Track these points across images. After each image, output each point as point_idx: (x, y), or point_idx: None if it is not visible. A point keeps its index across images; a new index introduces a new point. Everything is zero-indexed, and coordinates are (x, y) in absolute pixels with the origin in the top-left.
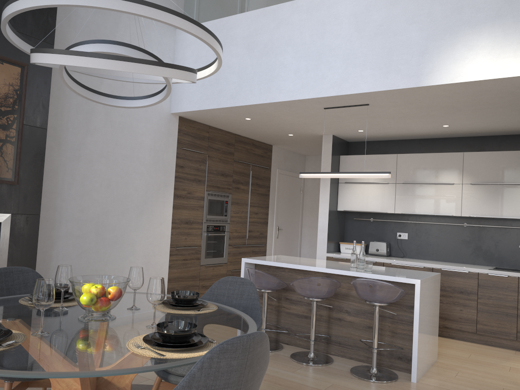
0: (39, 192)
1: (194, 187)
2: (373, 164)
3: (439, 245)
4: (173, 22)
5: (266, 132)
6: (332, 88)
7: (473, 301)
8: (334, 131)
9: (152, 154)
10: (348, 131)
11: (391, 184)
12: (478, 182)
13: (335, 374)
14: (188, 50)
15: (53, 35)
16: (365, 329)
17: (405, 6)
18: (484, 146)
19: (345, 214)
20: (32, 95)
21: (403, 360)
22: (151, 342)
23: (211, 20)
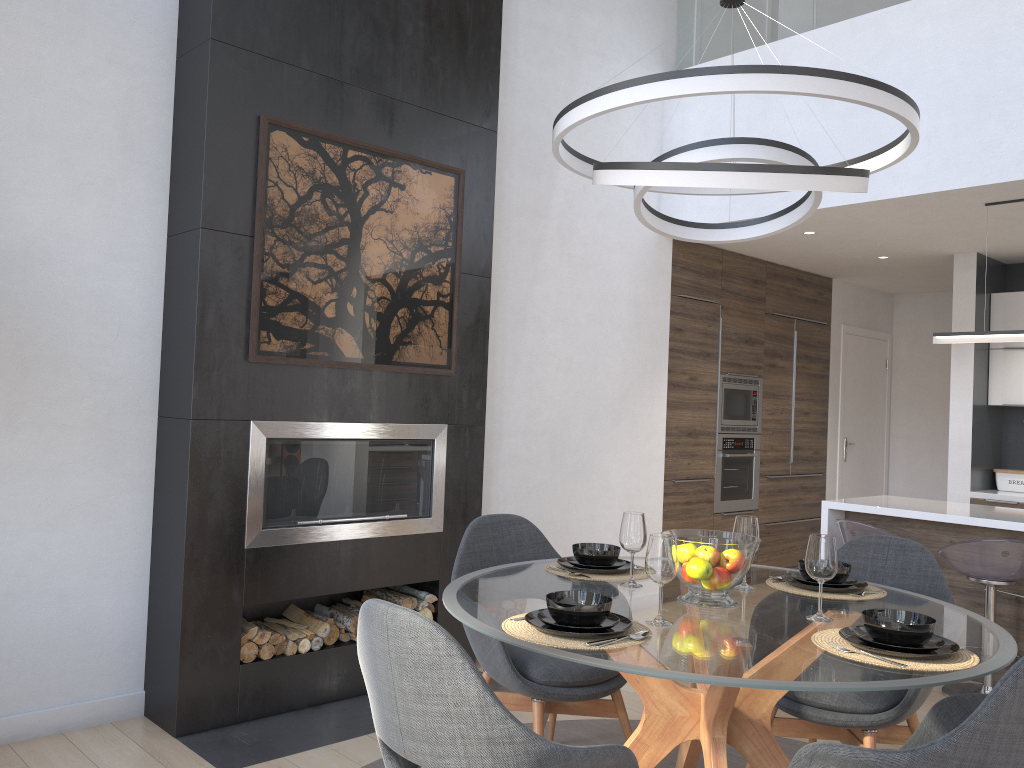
0: (483, 386)
1: (700, 366)
2: None
3: None
4: (873, 100)
5: (832, 255)
6: (1015, 164)
7: None
8: (984, 246)
9: (632, 310)
10: (1016, 244)
11: None
12: None
13: None
14: (692, 112)
15: (495, 115)
16: None
17: None
18: None
19: (1002, 411)
20: (470, 221)
21: None
22: (855, 642)
23: (735, 50)
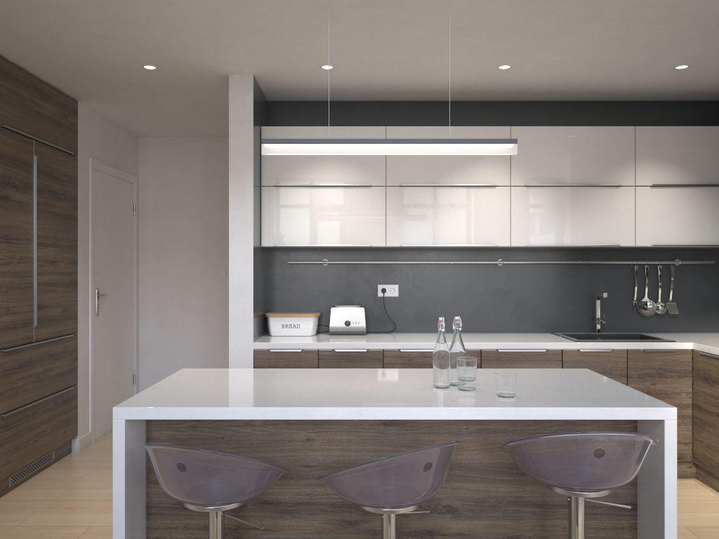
0: None
1: None
2: None
3: (457, 303)
4: None
5: (88, 51)
6: None
7: None
8: (267, 65)
9: None
10: (298, 67)
11: (376, 188)
12: (537, 183)
13: None
14: None
15: None
16: None
17: None
18: (526, 120)
19: (268, 253)
20: None
21: None
22: None
23: None
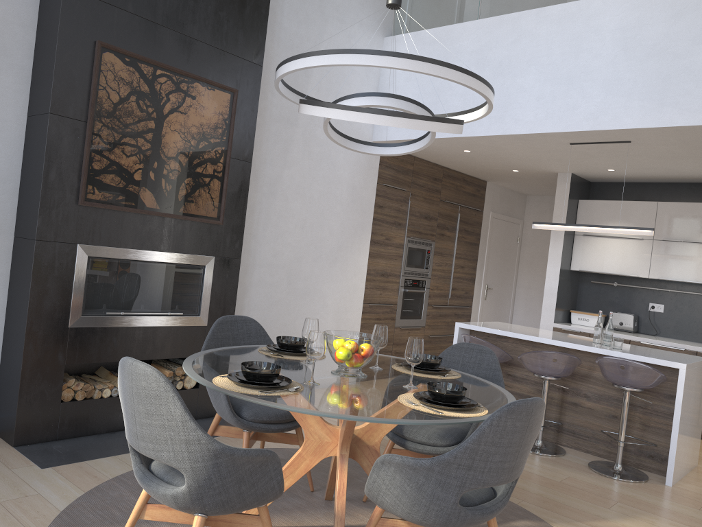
0: (241, 233)
1: (393, 231)
2: (623, 213)
3: None
4: (459, 79)
5: (484, 166)
6: (585, 120)
7: None
8: (575, 169)
9: (350, 191)
10: (594, 170)
11: (646, 240)
12: None
13: (570, 466)
14: None
15: (262, 55)
16: (608, 418)
17: (691, 21)
18: None
19: (580, 274)
20: (239, 124)
21: (655, 460)
22: (421, 400)
23: (429, 27)
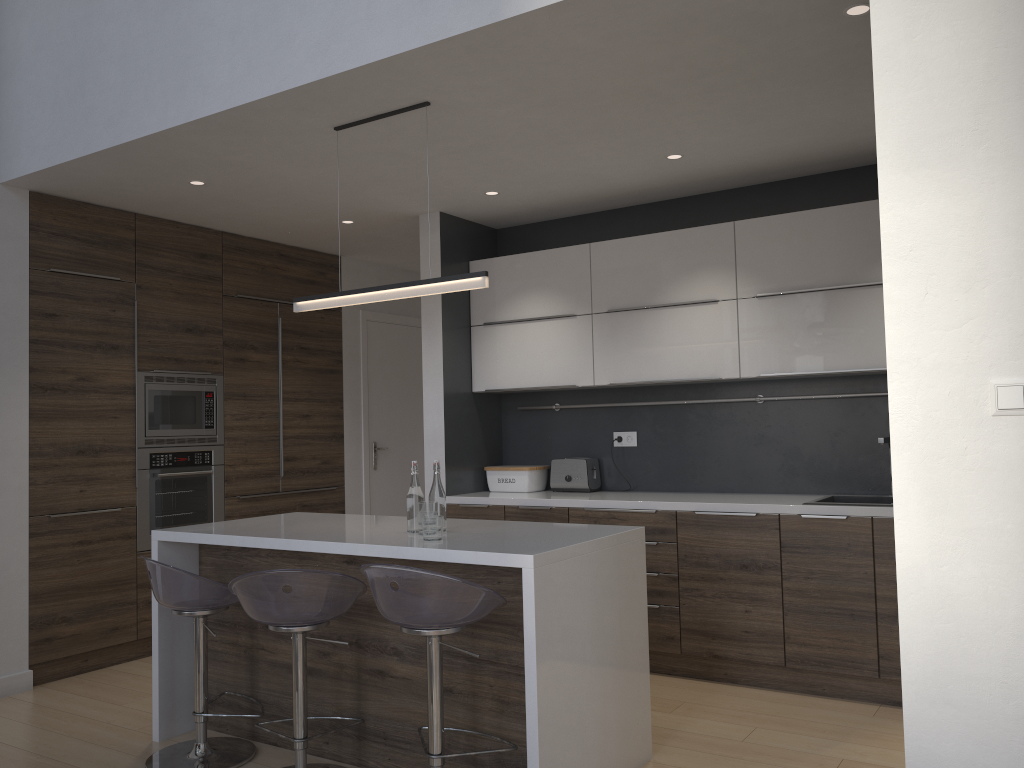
0: None
1: (100, 363)
2: (541, 273)
3: (707, 454)
4: None
5: (285, 219)
6: (310, 61)
7: (773, 588)
8: (436, 202)
9: None
10: (466, 198)
11: (582, 317)
12: (771, 291)
13: None
14: (24, 22)
15: None
16: None
17: None
18: (788, 204)
19: (501, 399)
20: None
21: None
22: None
23: None
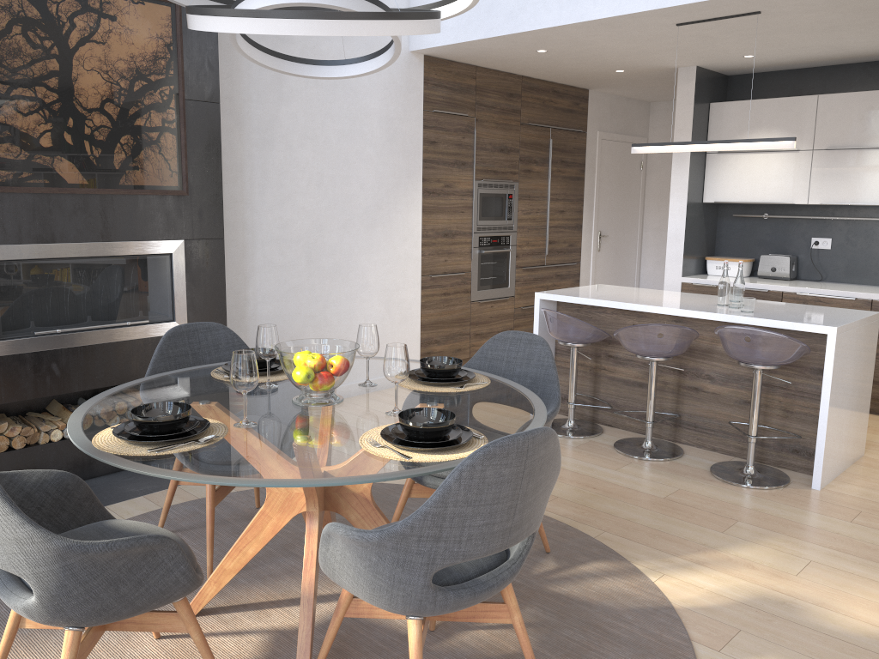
0: (219, 204)
1: (455, 175)
2: (771, 116)
3: None
4: None
5: (575, 69)
6: None
7: None
8: (700, 60)
9: (384, 126)
10: (725, 59)
11: (803, 152)
12: None
13: (685, 473)
14: None
15: None
16: (739, 405)
17: None
18: None
19: (718, 207)
20: (192, 50)
21: (801, 455)
22: (392, 437)
23: None
